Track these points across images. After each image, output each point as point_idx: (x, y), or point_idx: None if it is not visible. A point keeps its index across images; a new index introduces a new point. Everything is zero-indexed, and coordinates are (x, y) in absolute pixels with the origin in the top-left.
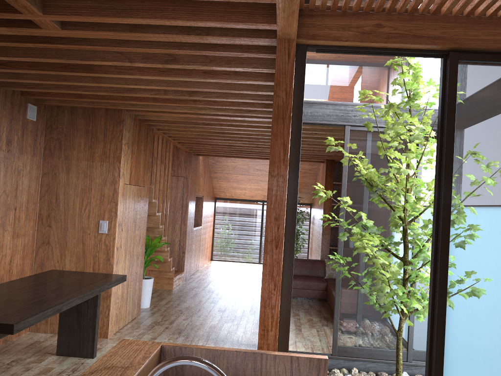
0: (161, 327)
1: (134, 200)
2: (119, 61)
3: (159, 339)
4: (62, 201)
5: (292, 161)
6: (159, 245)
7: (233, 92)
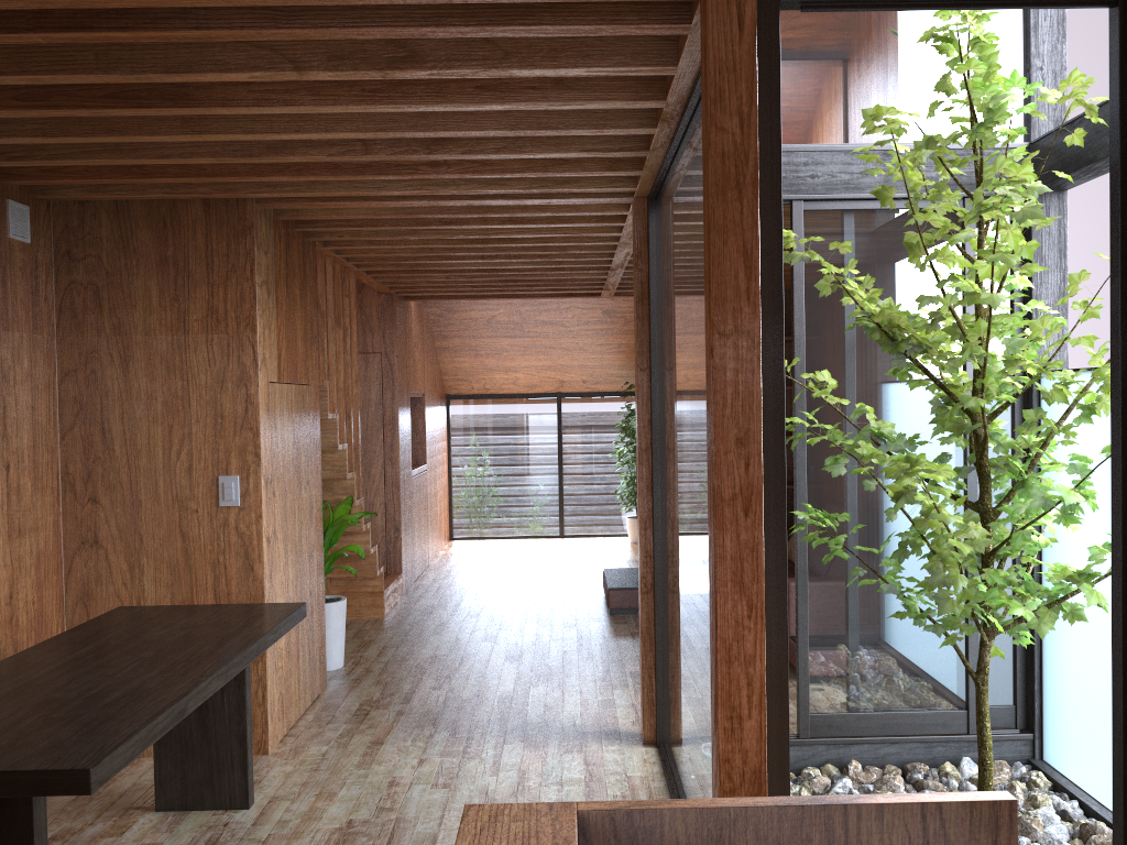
0: (387, 712)
1: (291, 421)
2: (268, 69)
3: (390, 742)
4: (119, 439)
5: (765, 295)
6: (353, 520)
7: (536, 136)
